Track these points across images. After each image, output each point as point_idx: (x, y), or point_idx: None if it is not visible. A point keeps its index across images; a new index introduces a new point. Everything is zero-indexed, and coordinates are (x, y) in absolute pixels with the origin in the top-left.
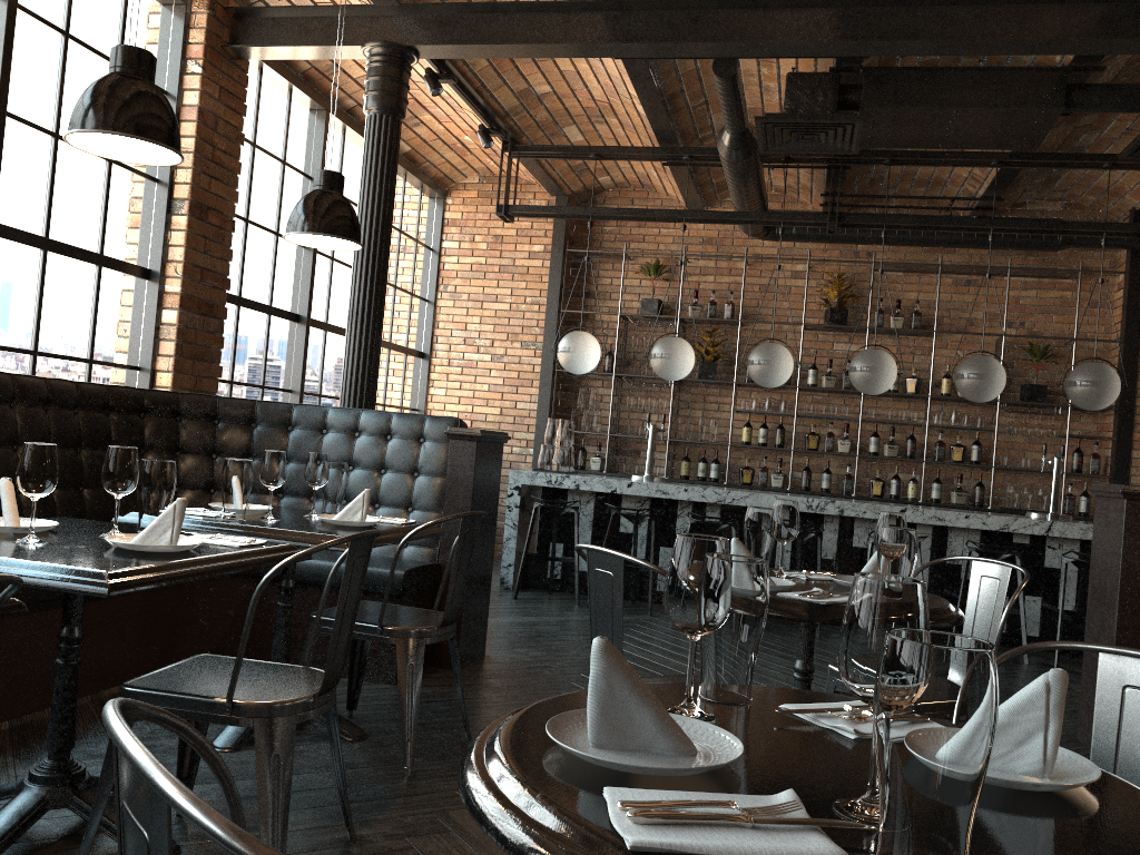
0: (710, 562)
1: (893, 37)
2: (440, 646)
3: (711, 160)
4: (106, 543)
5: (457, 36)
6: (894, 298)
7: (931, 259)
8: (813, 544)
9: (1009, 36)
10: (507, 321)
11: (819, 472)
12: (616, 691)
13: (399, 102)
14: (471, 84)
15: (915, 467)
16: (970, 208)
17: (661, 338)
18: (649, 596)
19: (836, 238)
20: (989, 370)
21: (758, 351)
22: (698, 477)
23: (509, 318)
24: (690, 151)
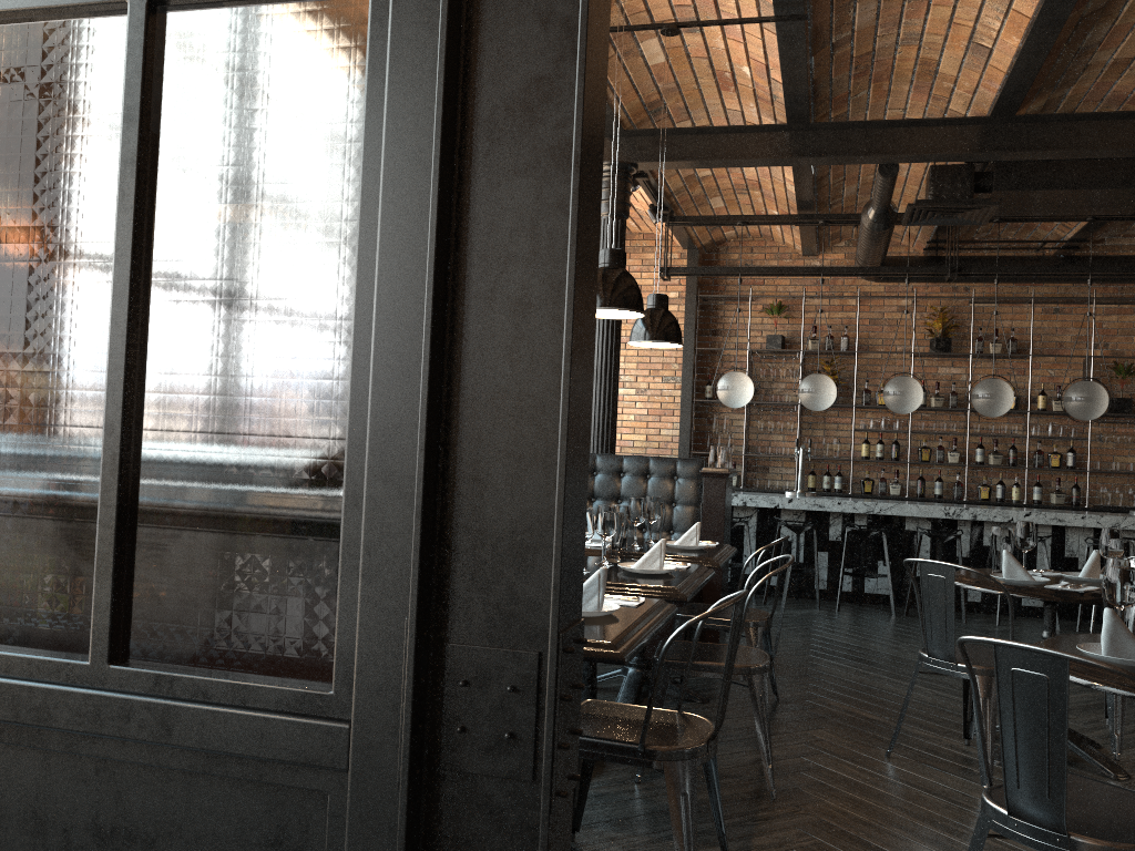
0: (1131, 571)
1: (1031, 146)
2: (703, 637)
3: (842, 223)
4: (617, 569)
5: (670, 153)
6: (990, 326)
7: (1022, 291)
8: (948, 545)
9: (1125, 144)
10: (648, 359)
11: (930, 480)
12: (1117, 632)
13: (625, 207)
14: (653, 176)
15: (1016, 472)
16: (1057, 248)
17: (786, 369)
18: (816, 593)
19: (941, 279)
20: (1094, 393)
21: (893, 384)
22: (824, 488)
23: (650, 357)
24: (826, 217)
